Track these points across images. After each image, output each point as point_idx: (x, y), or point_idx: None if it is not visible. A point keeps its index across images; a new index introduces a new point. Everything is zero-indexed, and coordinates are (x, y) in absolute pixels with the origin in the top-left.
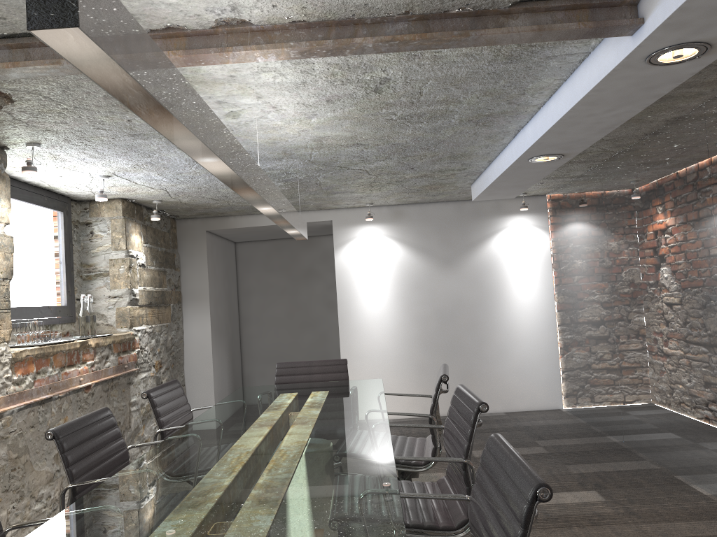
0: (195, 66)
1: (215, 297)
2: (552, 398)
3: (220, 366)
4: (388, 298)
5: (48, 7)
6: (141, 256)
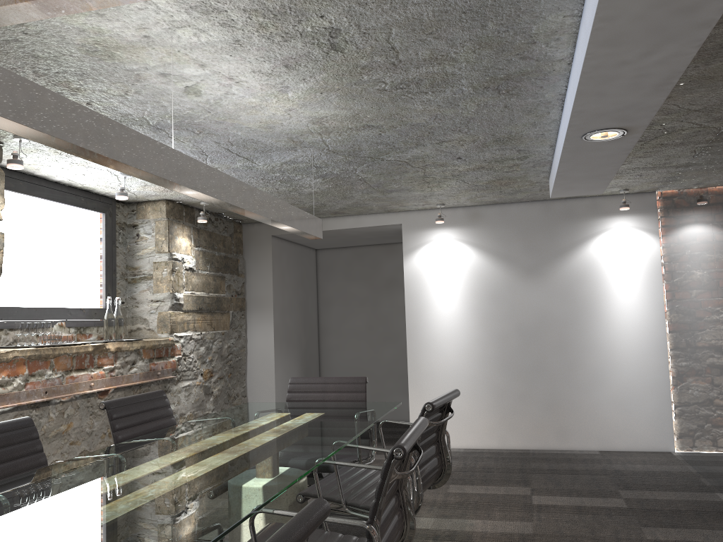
0: (58, 16)
1: (282, 305)
2: (661, 437)
3: (286, 378)
4: (463, 311)
5: None
6: (188, 259)
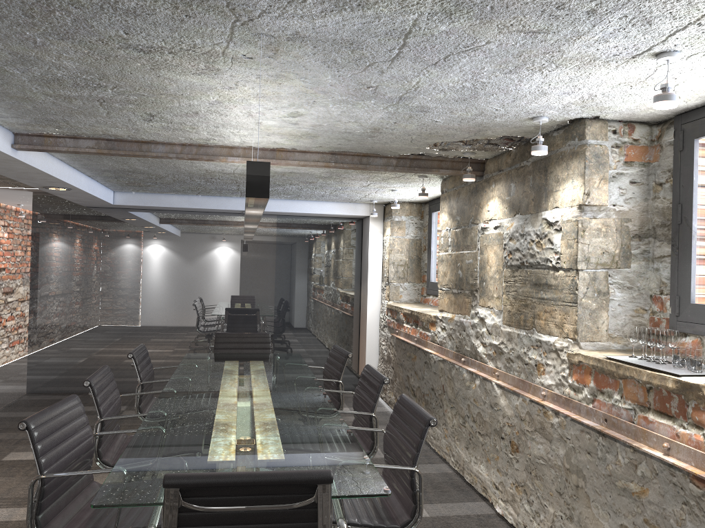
0: (274, 162)
1: None
2: None
3: None
4: None
5: None
6: None
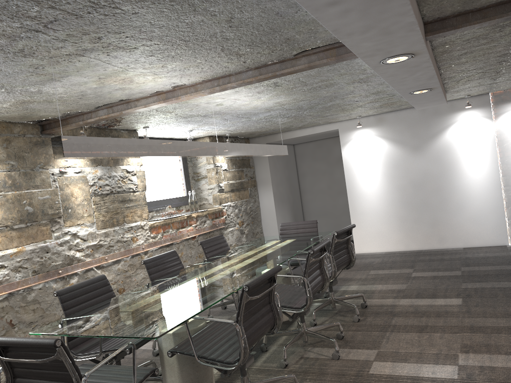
0: (172, 104)
1: (276, 181)
2: (500, 237)
3: (283, 221)
4: (378, 175)
5: (57, 152)
6: (223, 165)
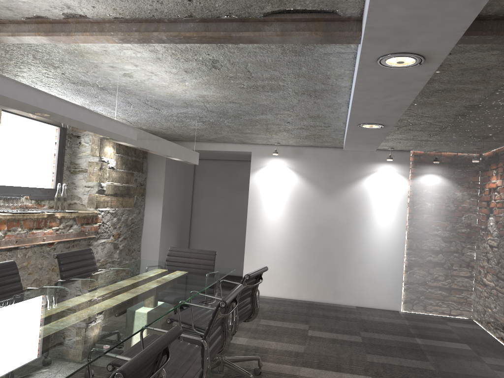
0: (58, 43)
1: (169, 195)
2: (394, 302)
3: (167, 242)
4: (283, 211)
5: None
6: (111, 161)
